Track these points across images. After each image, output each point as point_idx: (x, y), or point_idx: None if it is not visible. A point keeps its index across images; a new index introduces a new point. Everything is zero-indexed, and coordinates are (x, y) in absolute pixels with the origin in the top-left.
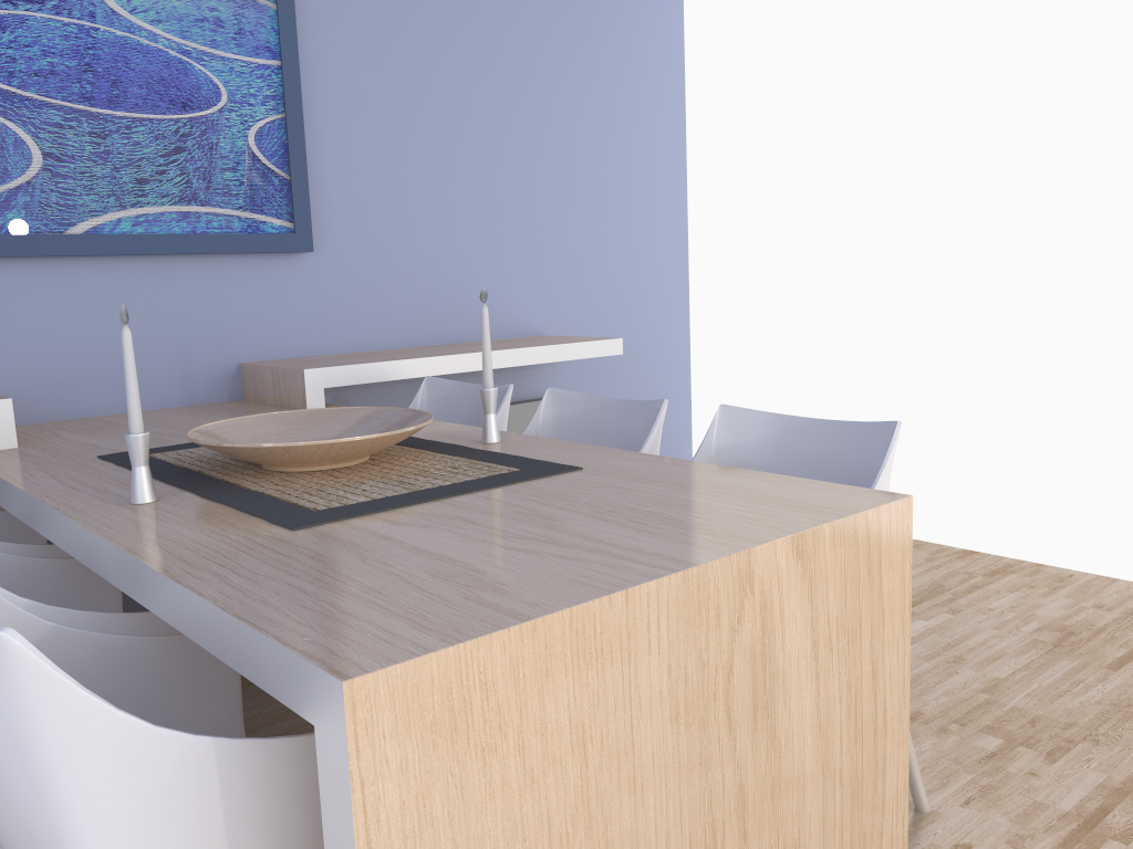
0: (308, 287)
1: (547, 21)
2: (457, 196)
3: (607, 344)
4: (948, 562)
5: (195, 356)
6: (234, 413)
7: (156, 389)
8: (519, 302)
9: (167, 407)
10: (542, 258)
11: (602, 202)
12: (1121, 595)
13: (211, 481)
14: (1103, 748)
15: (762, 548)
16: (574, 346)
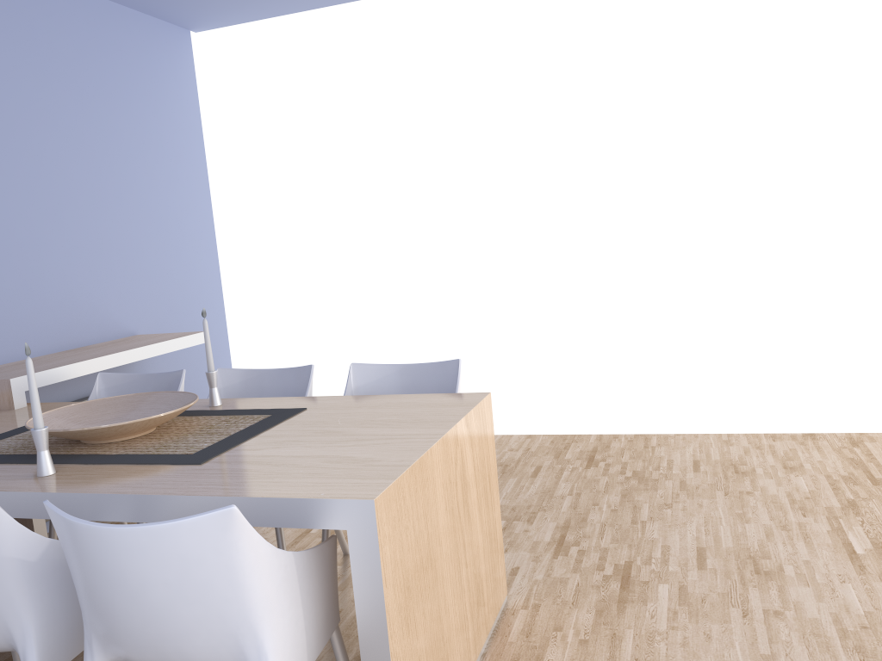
0: None
1: (116, 111)
2: (69, 238)
3: (199, 336)
4: None
5: None
6: None
7: None
8: (118, 312)
9: None
10: (130, 279)
11: (164, 236)
12: (518, 442)
13: (69, 456)
14: (549, 512)
15: (459, 423)
16: (180, 340)
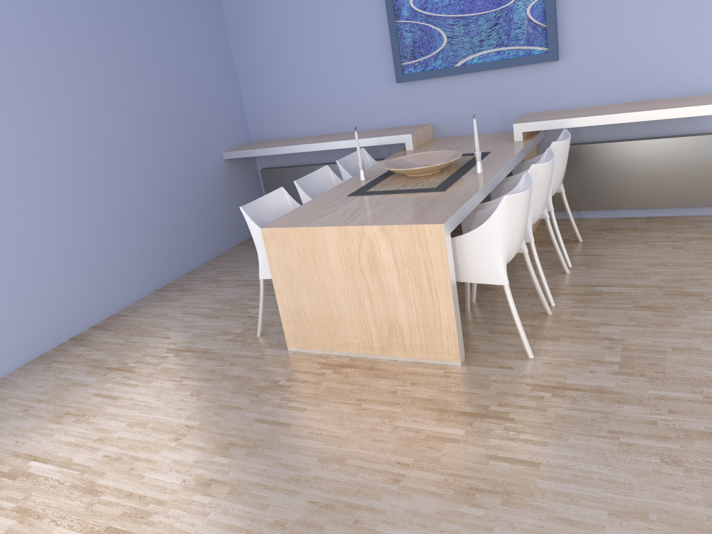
0: (560, 76)
1: None
2: (658, 13)
3: None
4: None
5: (507, 111)
6: (494, 140)
7: (491, 124)
8: (704, 72)
9: (495, 132)
10: None
11: None
12: None
13: (388, 175)
14: (644, 383)
15: (367, 227)
16: (684, 109)
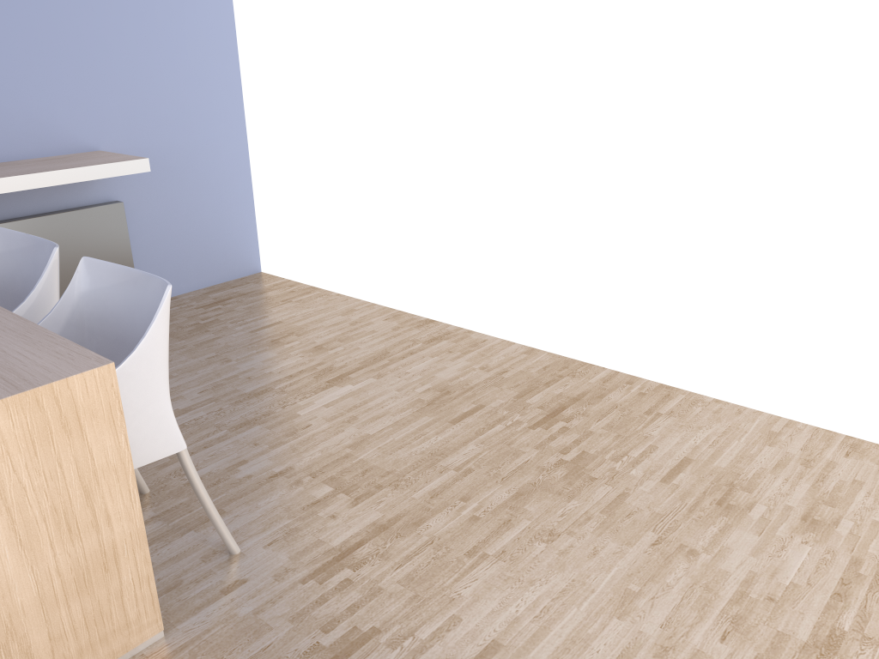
0: None
1: None
2: None
3: (134, 164)
4: (408, 330)
5: None
6: None
7: None
8: (69, 123)
9: None
10: (89, 84)
11: (147, 33)
12: (506, 357)
13: None
14: (397, 492)
15: None
16: (99, 168)
